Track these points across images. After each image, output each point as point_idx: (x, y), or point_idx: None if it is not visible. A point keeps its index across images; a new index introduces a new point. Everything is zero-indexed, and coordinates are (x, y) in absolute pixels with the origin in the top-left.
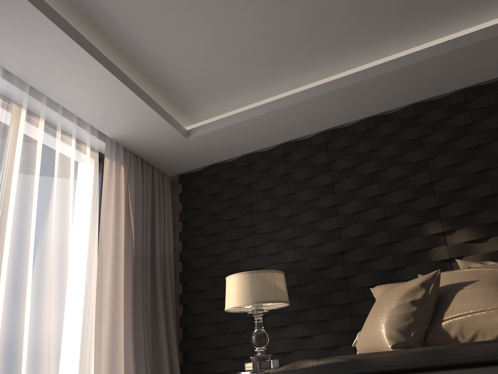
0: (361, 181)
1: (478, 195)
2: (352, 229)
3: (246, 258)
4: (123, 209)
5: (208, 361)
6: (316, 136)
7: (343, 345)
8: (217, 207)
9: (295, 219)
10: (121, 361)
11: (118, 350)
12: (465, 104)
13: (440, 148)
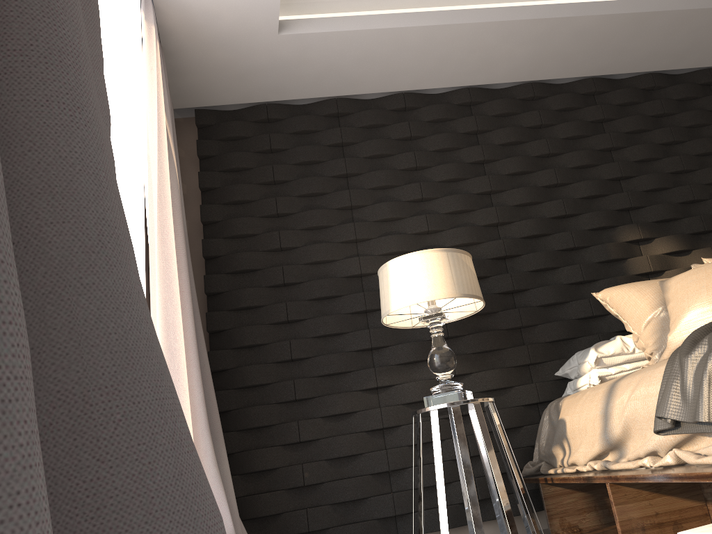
0: (528, 164)
1: (676, 200)
2: (519, 226)
3: (342, 258)
4: (165, 121)
5: (275, 424)
6: (455, 92)
7: (516, 385)
8: (282, 173)
9: (426, 206)
10: (188, 398)
11: (182, 377)
12: (651, 93)
13: (628, 138)
